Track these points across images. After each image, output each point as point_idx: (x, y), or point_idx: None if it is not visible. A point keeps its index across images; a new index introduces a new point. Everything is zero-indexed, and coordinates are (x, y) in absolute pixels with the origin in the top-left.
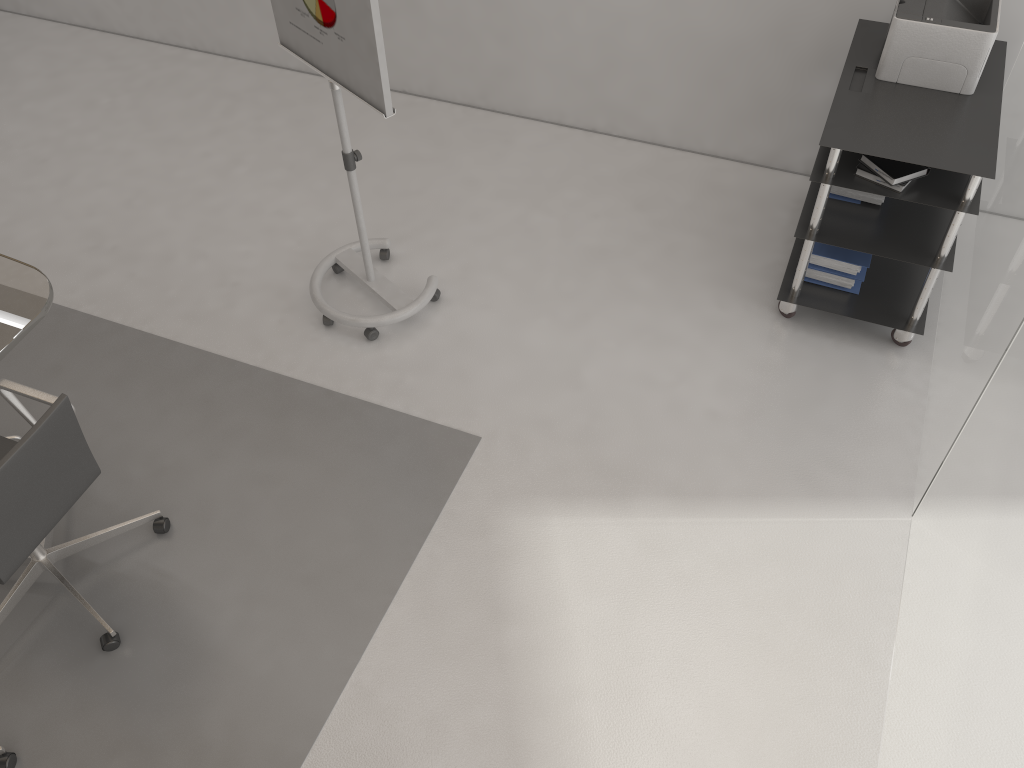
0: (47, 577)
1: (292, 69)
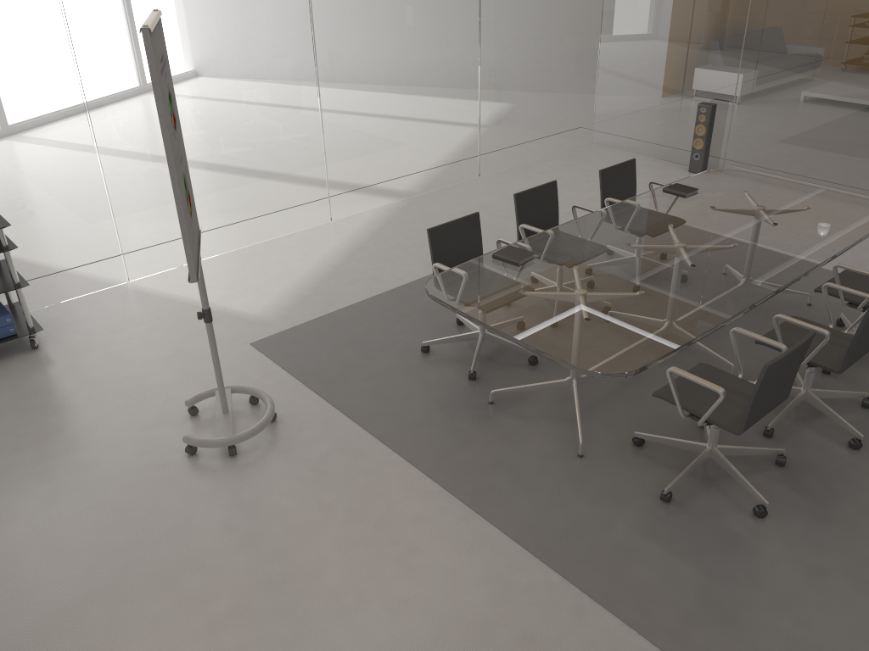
0: (486, 348)
1: None
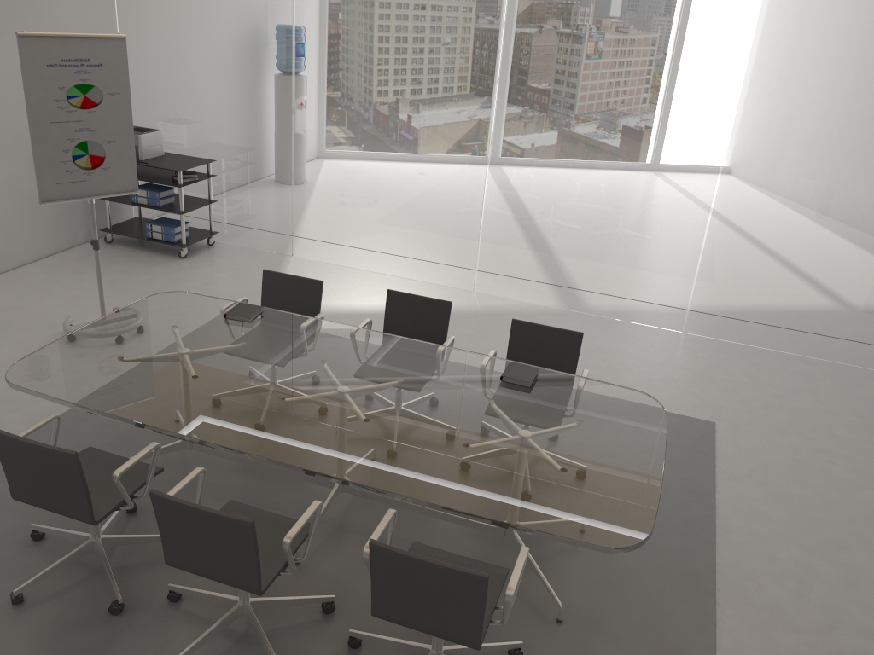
0: None
1: None
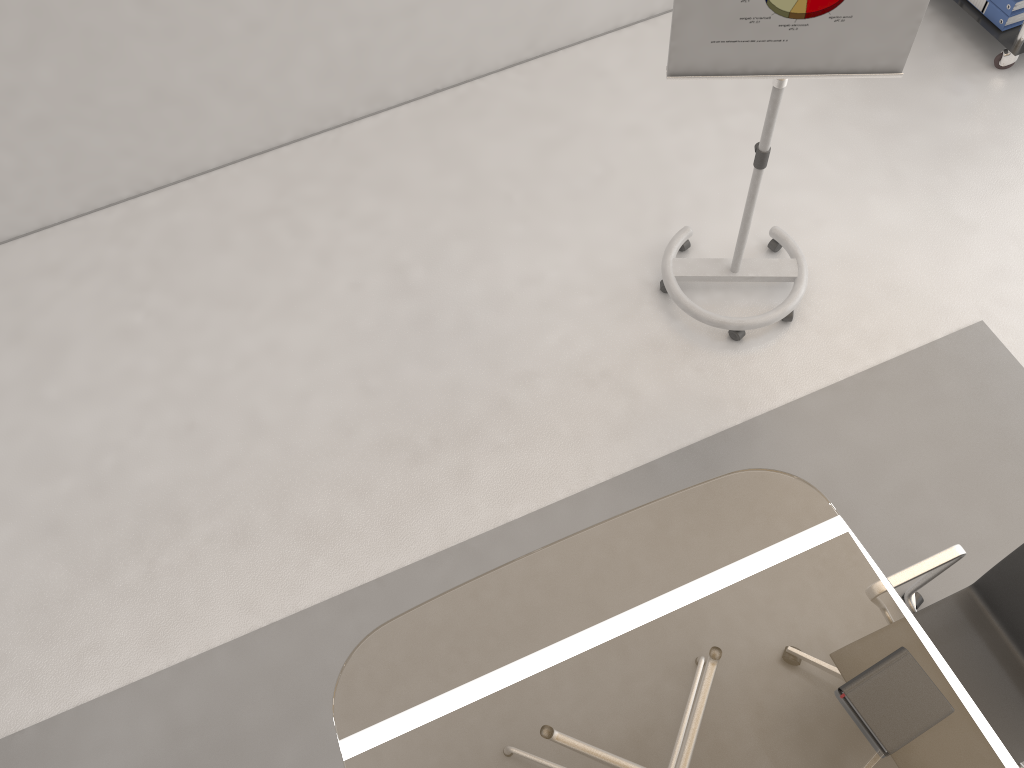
0: None
1: (286, 143)
